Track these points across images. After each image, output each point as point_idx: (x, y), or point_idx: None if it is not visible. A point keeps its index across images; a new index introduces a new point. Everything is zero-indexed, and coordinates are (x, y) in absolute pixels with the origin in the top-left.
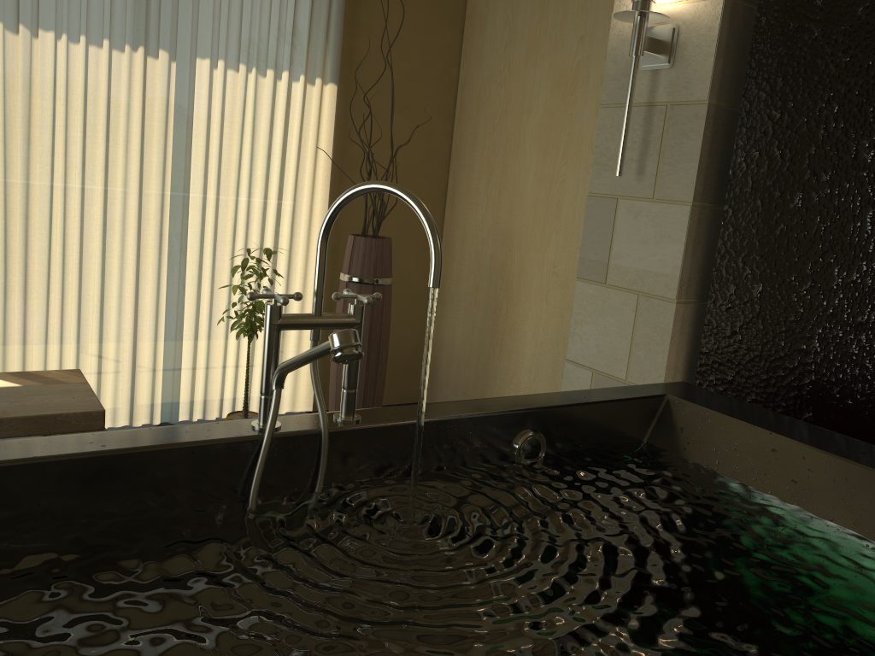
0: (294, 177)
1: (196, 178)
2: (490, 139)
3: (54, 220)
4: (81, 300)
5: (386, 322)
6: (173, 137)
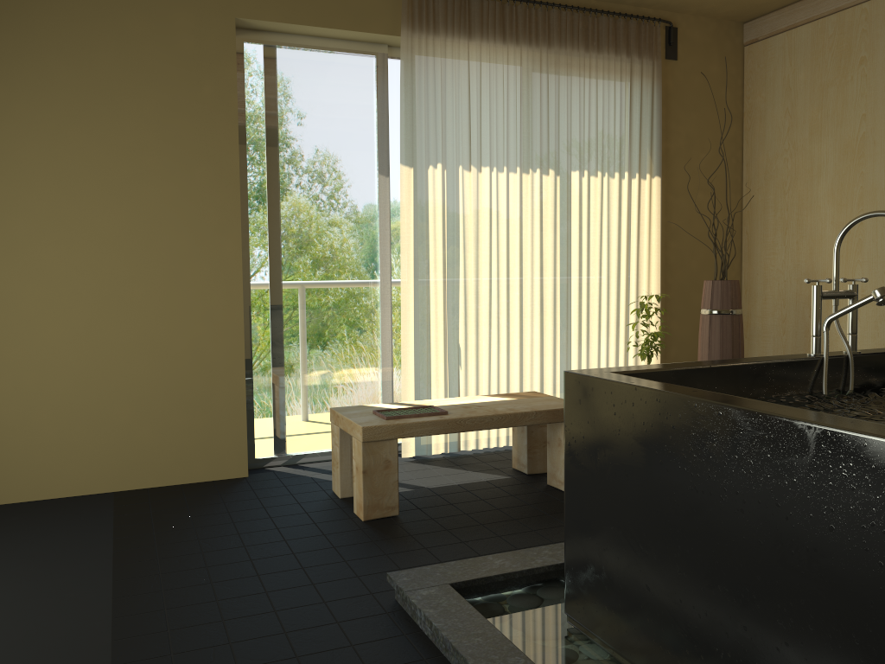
0: (635, 248)
1: (574, 256)
2: (782, 202)
3: (492, 294)
4: (509, 349)
5: (741, 342)
6: (558, 228)
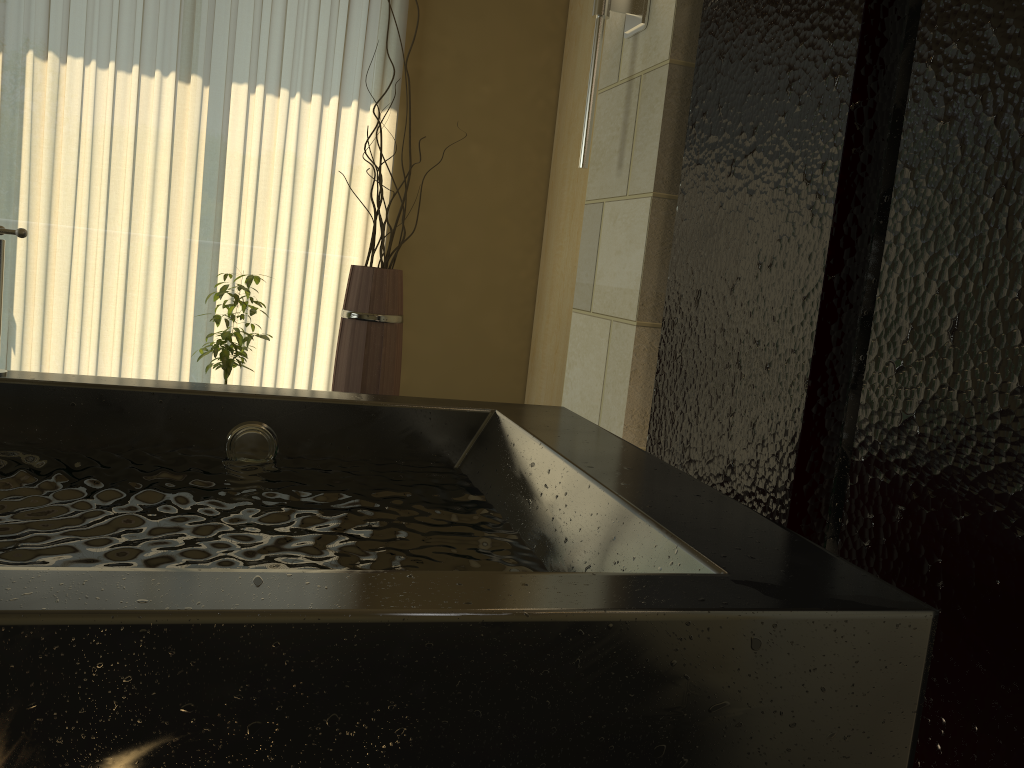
0: (344, 213)
1: (230, 212)
2: (575, 169)
3: (75, 249)
4: (100, 334)
5: (387, 367)
6: (204, 167)
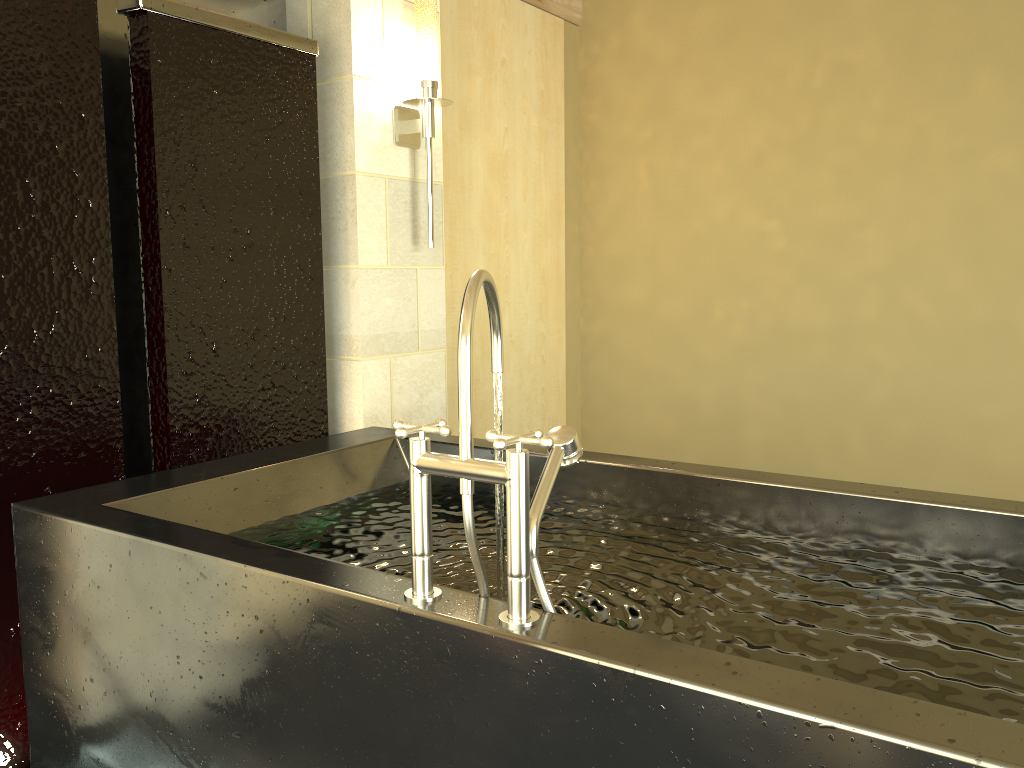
0: None
1: None
2: None
3: None
4: None
5: None
6: None
